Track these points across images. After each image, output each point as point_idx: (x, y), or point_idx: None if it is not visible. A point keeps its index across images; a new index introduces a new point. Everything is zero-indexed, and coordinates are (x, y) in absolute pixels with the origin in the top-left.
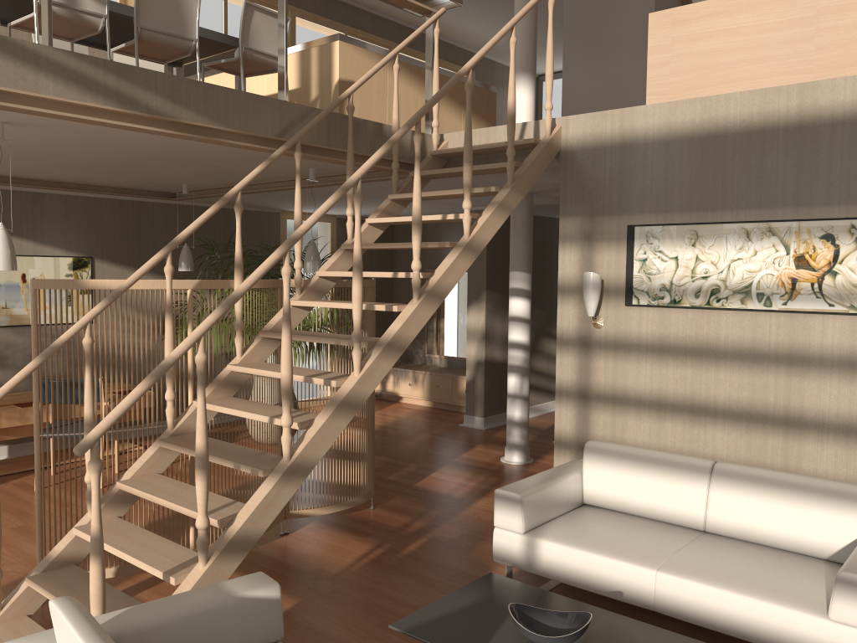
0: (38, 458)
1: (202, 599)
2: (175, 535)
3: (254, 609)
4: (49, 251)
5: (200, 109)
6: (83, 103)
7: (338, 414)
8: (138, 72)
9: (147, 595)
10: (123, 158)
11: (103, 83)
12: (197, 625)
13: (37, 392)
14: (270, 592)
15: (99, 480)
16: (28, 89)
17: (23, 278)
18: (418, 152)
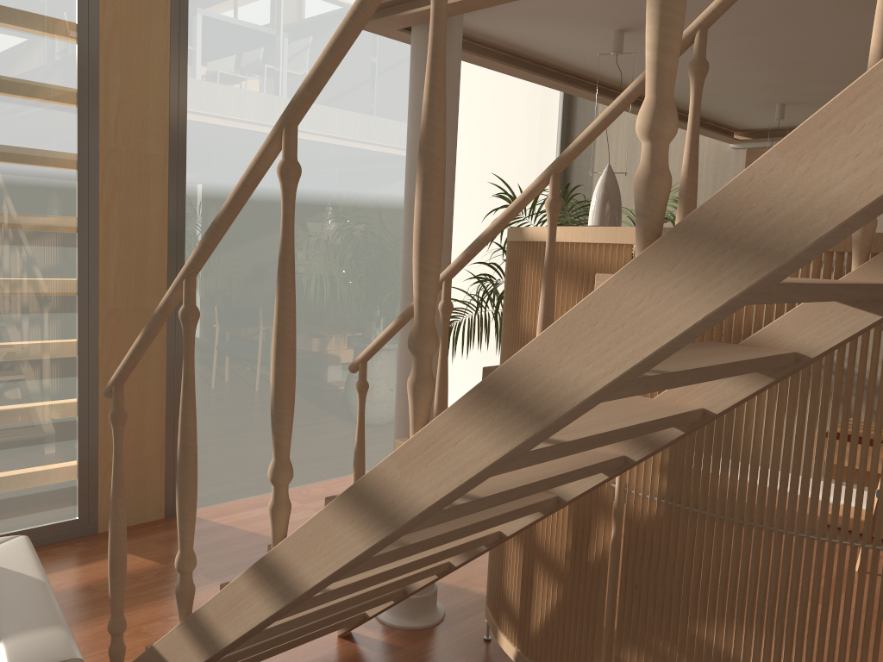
0: None
1: (10, 617)
2: None
3: None
4: None
5: None
6: None
7: (347, 511)
8: None
9: None
10: None
11: None
12: None
13: None
14: None
15: (113, 432)
16: None
17: None
18: None
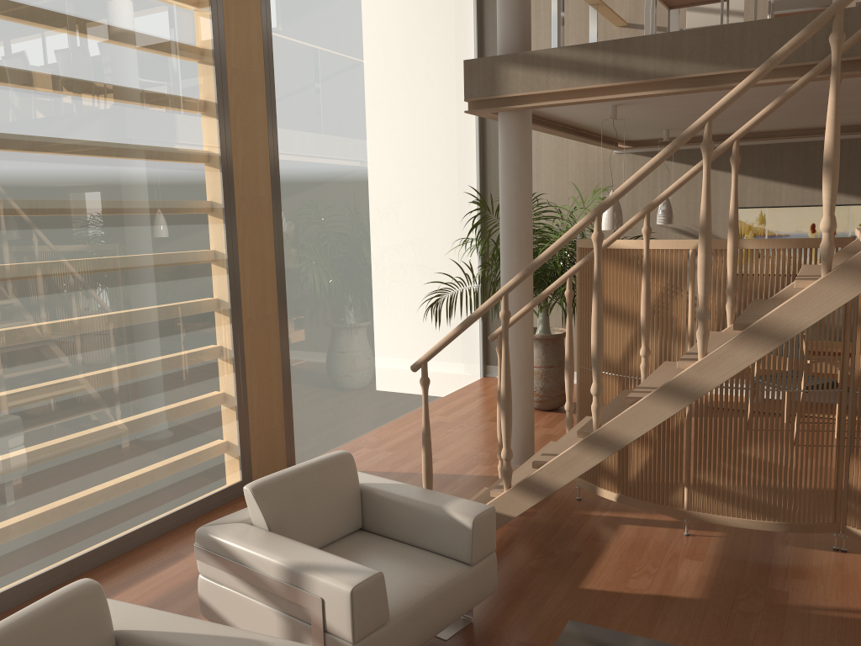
0: (577, 384)
1: (427, 499)
2: (750, 503)
3: (449, 526)
4: (843, 200)
5: (705, 57)
6: (583, 87)
7: (660, 397)
8: (635, 42)
9: (630, 529)
10: (803, 103)
11: (601, 64)
12: (412, 513)
13: (577, 331)
14: (464, 519)
15: (424, 392)
16: (541, 88)
17: (812, 228)
18: (832, 61)
